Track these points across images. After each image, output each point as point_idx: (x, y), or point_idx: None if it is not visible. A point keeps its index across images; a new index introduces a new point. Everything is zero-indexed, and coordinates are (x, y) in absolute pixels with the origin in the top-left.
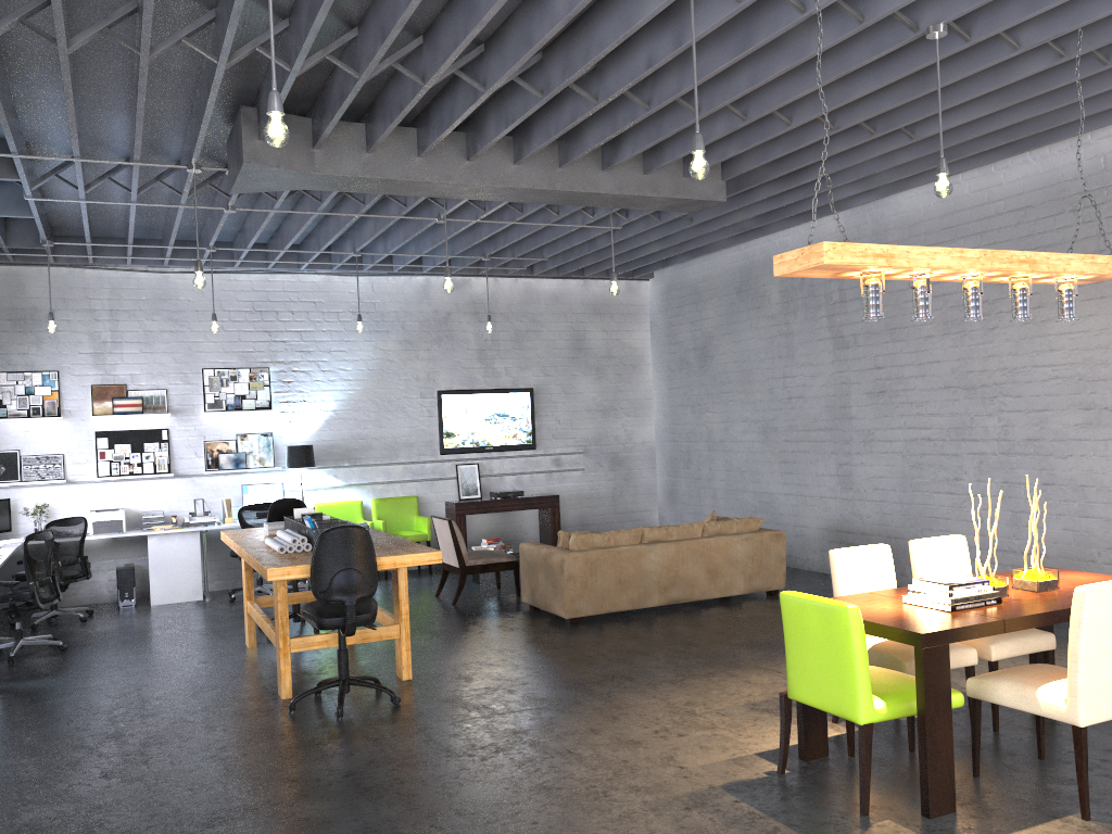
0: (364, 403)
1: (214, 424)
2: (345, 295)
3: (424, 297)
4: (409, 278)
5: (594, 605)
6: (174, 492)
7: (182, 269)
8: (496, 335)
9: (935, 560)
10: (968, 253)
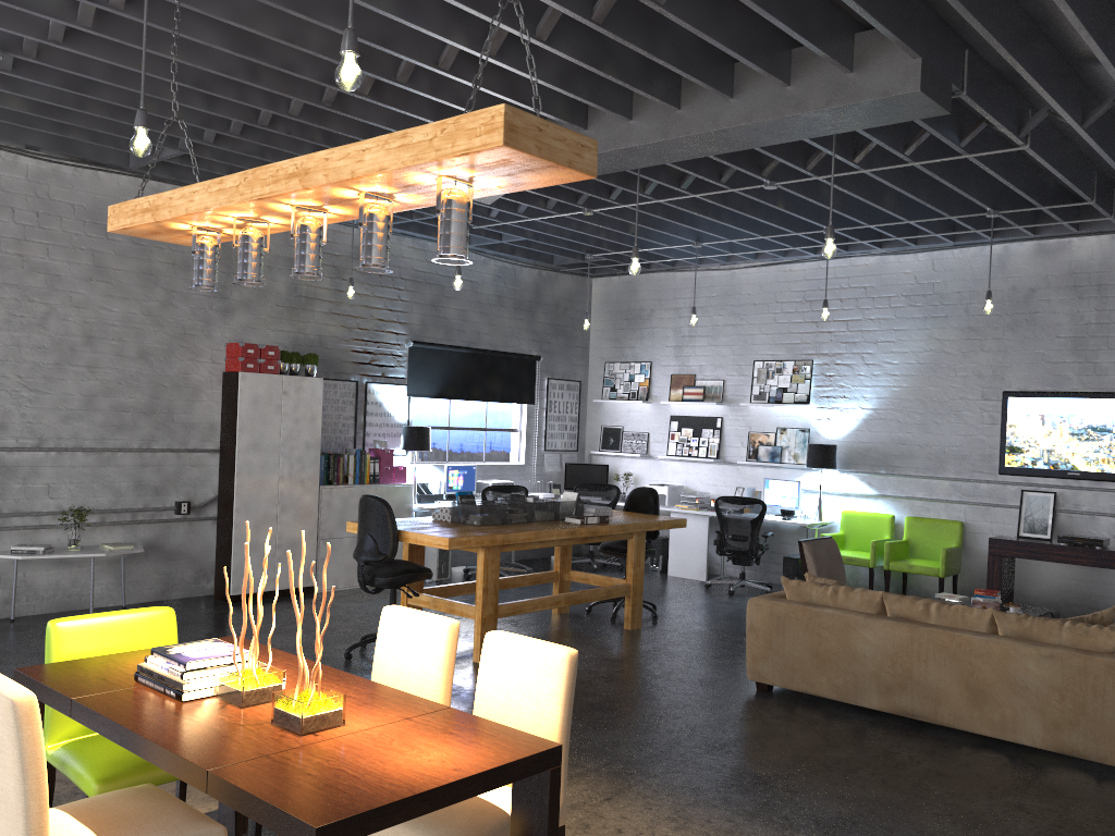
0: (909, 402)
1: (759, 415)
2: (900, 277)
3: (998, 270)
4: (981, 249)
5: (781, 675)
6: (721, 477)
7: (746, 265)
8: (1106, 315)
9: (498, 672)
10: (227, 182)
